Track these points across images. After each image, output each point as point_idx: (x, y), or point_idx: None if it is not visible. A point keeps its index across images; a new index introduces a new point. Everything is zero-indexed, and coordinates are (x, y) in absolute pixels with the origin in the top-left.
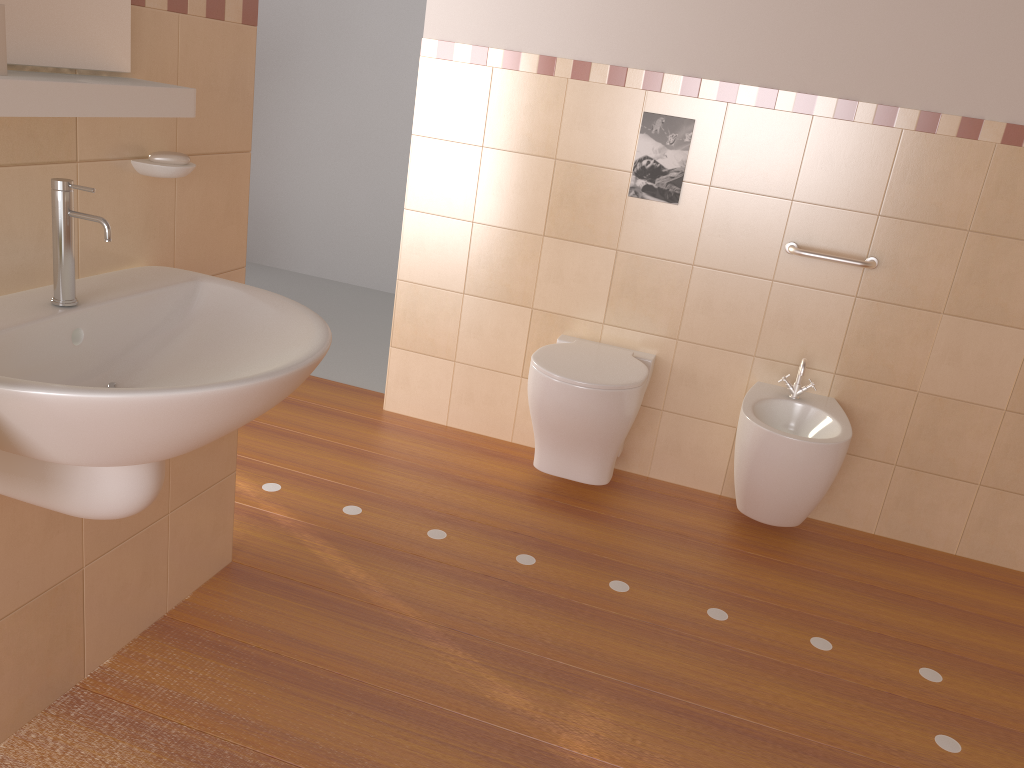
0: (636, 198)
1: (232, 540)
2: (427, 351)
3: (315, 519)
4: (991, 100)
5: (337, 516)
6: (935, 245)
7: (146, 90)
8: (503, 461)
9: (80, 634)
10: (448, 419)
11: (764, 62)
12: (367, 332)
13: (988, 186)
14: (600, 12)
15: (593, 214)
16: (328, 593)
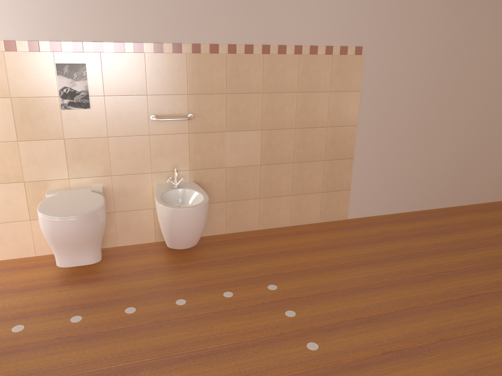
0: (66, 109)
1: None
2: None
3: None
4: (219, 35)
5: None
6: (215, 102)
7: None
8: (36, 269)
9: None
10: None
11: (113, 29)
12: None
13: (228, 73)
14: (11, 11)
15: (44, 123)
16: None
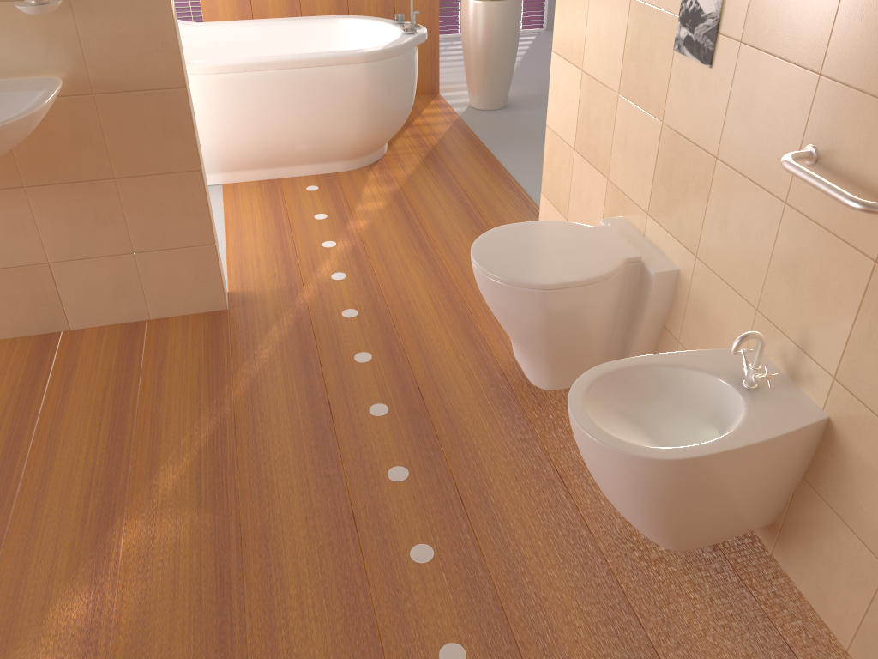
0: (680, 54)
1: (224, 294)
2: (555, 204)
3: (317, 308)
4: None
5: (332, 312)
6: None
7: None
8: None
9: (58, 303)
10: None
11: None
12: None
13: None
14: None
15: (649, 72)
16: (227, 354)
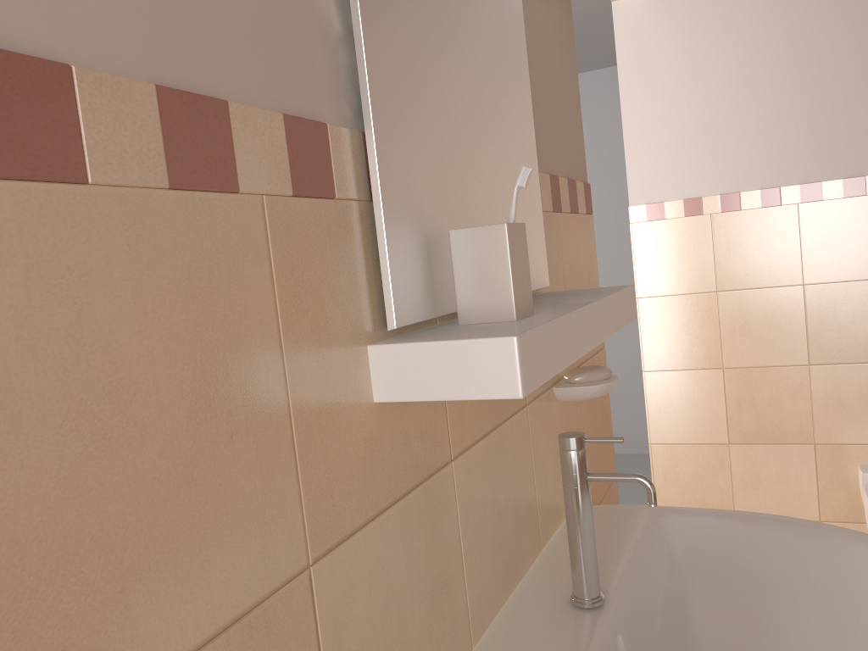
0: None
1: None
2: None
3: None
4: None
5: None
6: None
7: (616, 297)
8: None
9: None
10: None
11: None
12: None
13: None
14: (817, 132)
15: (863, 330)
16: None
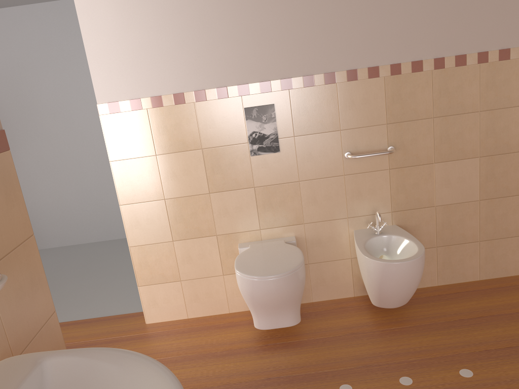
0: (255, 155)
1: None
2: (162, 281)
3: None
4: (422, 49)
5: None
6: (419, 130)
7: None
8: (233, 328)
9: None
10: (188, 314)
11: (301, 62)
12: (109, 272)
13: (435, 92)
14: (200, 60)
15: (234, 172)
16: None
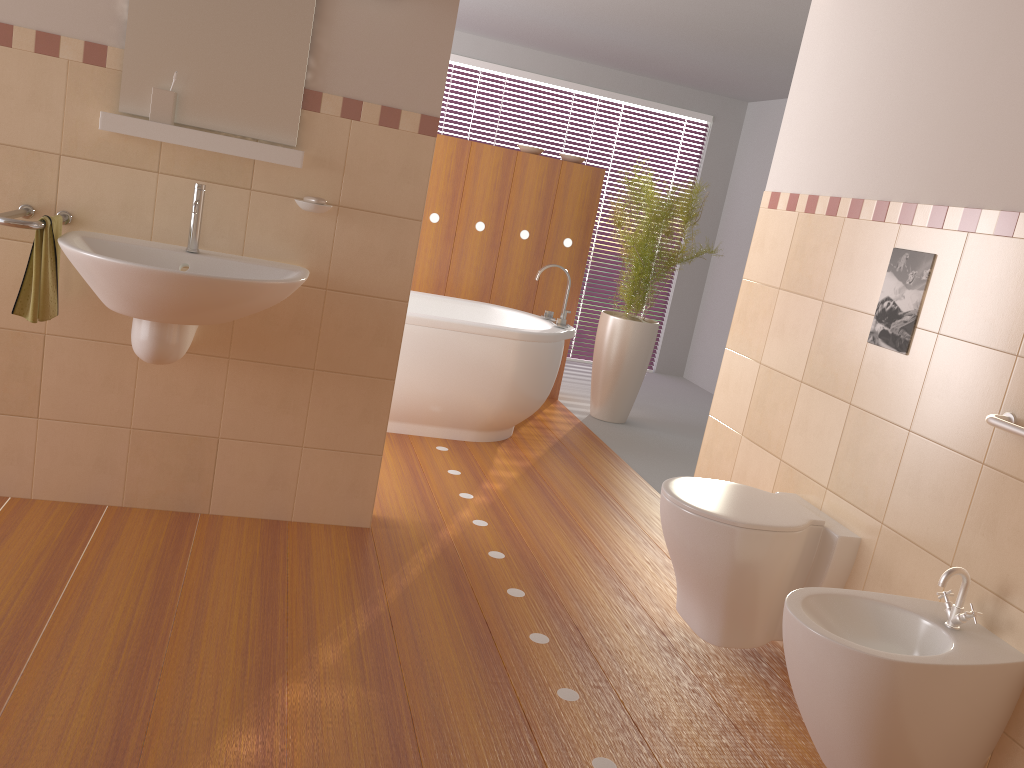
0: (874, 345)
1: (372, 510)
2: None
3: (462, 544)
4: None
5: (478, 551)
6: None
7: (257, 144)
8: None
9: (209, 481)
10: None
11: (1010, 180)
12: None
13: None
14: (879, 147)
15: (839, 361)
16: (375, 564)
